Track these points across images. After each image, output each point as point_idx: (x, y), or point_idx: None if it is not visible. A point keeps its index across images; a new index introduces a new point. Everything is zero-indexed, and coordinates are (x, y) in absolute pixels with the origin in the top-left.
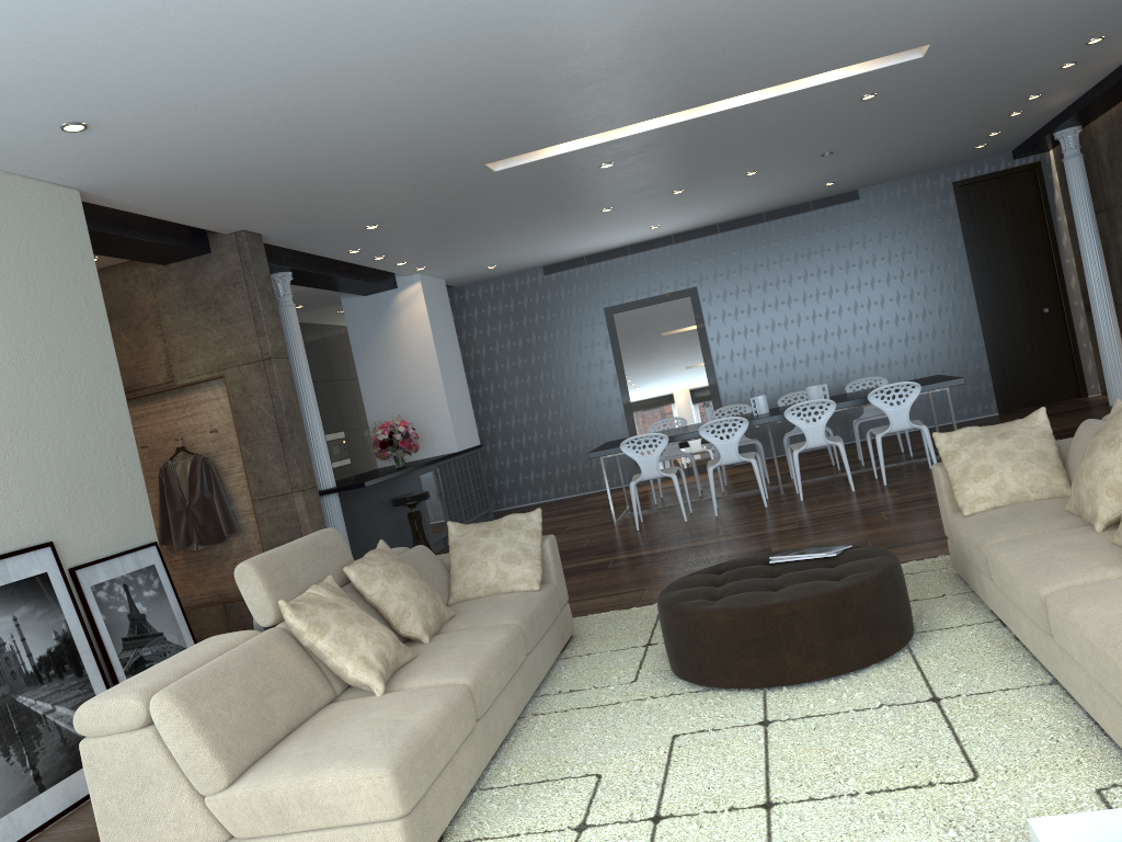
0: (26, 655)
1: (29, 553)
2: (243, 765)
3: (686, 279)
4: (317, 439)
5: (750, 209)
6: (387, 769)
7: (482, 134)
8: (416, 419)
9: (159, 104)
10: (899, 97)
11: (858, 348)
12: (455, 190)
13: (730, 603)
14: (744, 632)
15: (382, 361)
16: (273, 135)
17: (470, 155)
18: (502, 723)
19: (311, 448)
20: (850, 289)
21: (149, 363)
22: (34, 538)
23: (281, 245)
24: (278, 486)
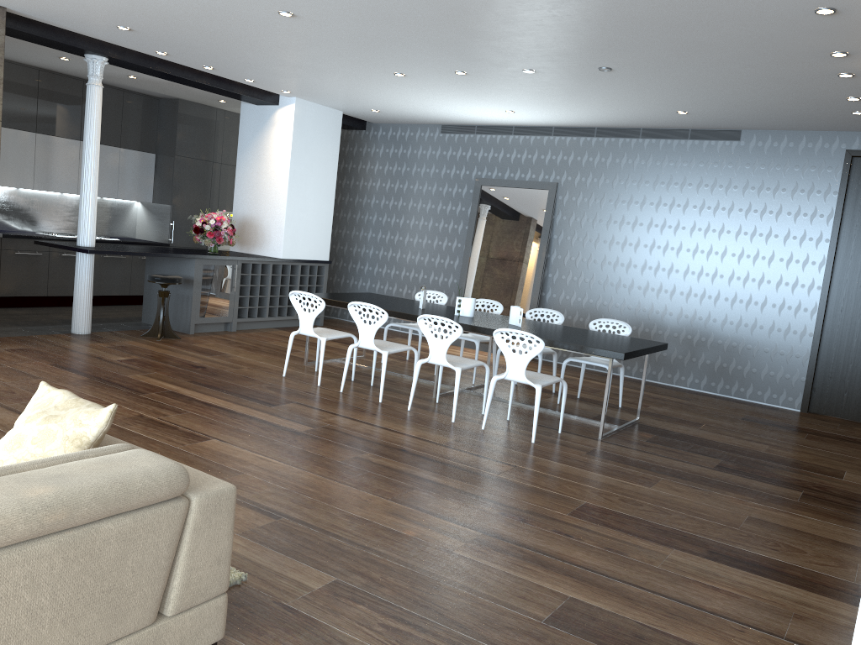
0: None
1: None
2: None
3: (552, 172)
4: (85, 203)
5: (615, 120)
6: None
7: None
8: (263, 221)
9: None
10: (581, 4)
11: (683, 292)
12: (139, 3)
13: None
14: None
15: (254, 164)
16: None
17: None
18: None
19: (79, 209)
20: (697, 231)
21: None
22: None
23: (57, 26)
24: None
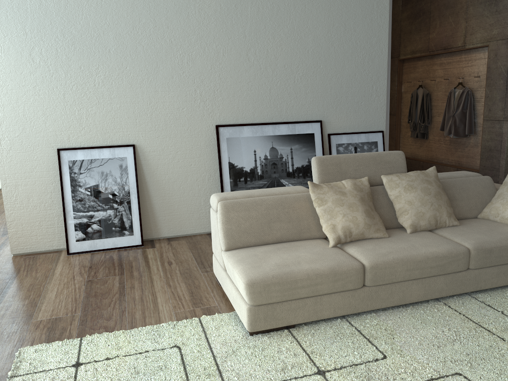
0: (291, 164)
1: (307, 123)
2: (237, 246)
3: None
4: None
5: None
6: (247, 280)
7: None
8: None
9: None
10: None
11: None
12: None
13: None
14: None
15: None
16: None
17: None
18: (400, 296)
19: None
20: None
21: (456, 34)
22: (313, 117)
23: None
24: (497, 115)
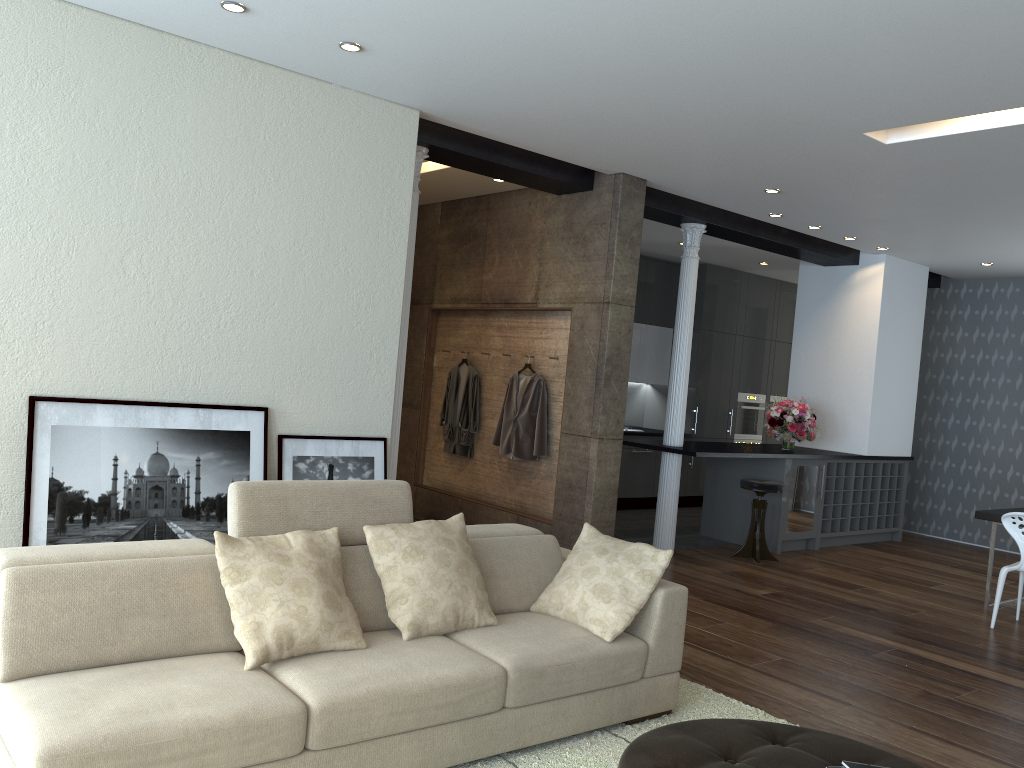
0: (194, 491)
1: (239, 410)
2: (35, 669)
3: None
4: (676, 394)
5: None
6: (41, 750)
7: (822, 92)
8: (834, 407)
9: (403, 28)
10: None
11: None
12: (846, 161)
13: None
14: None
15: (820, 337)
16: (553, 71)
17: (829, 118)
18: (376, 767)
19: (668, 402)
20: None
21: (525, 282)
22: (251, 400)
23: (679, 194)
24: (582, 426)
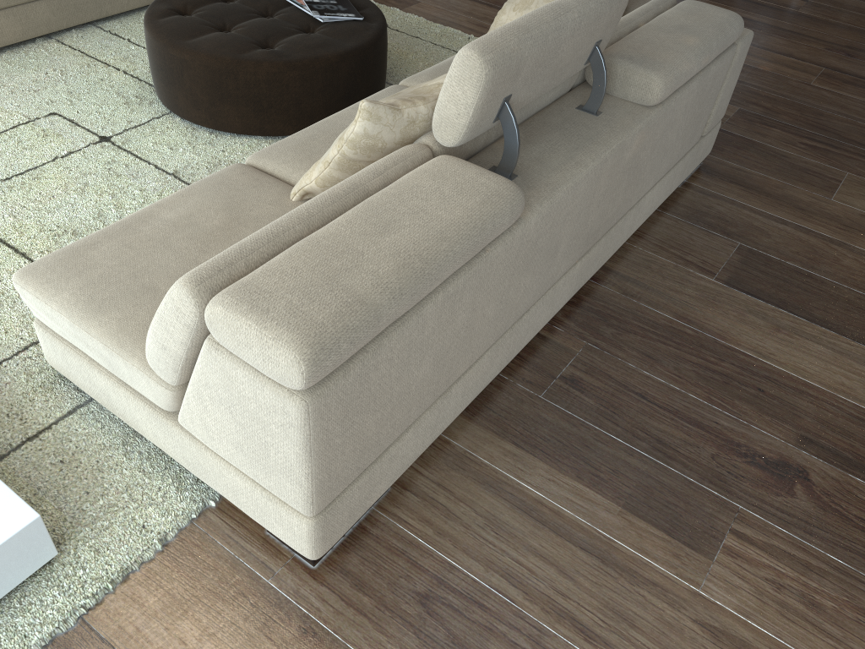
0: None
1: None
2: None
3: None
4: None
5: None
6: None
7: None
8: None
9: None
10: None
11: None
12: None
13: (164, 24)
14: (156, 56)
15: None
16: None
17: None
18: None
19: None
20: None
21: None
22: None
23: None
24: None
